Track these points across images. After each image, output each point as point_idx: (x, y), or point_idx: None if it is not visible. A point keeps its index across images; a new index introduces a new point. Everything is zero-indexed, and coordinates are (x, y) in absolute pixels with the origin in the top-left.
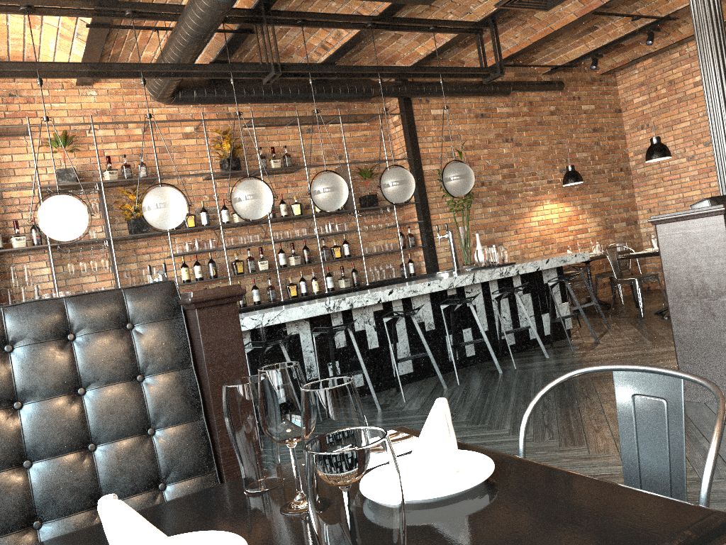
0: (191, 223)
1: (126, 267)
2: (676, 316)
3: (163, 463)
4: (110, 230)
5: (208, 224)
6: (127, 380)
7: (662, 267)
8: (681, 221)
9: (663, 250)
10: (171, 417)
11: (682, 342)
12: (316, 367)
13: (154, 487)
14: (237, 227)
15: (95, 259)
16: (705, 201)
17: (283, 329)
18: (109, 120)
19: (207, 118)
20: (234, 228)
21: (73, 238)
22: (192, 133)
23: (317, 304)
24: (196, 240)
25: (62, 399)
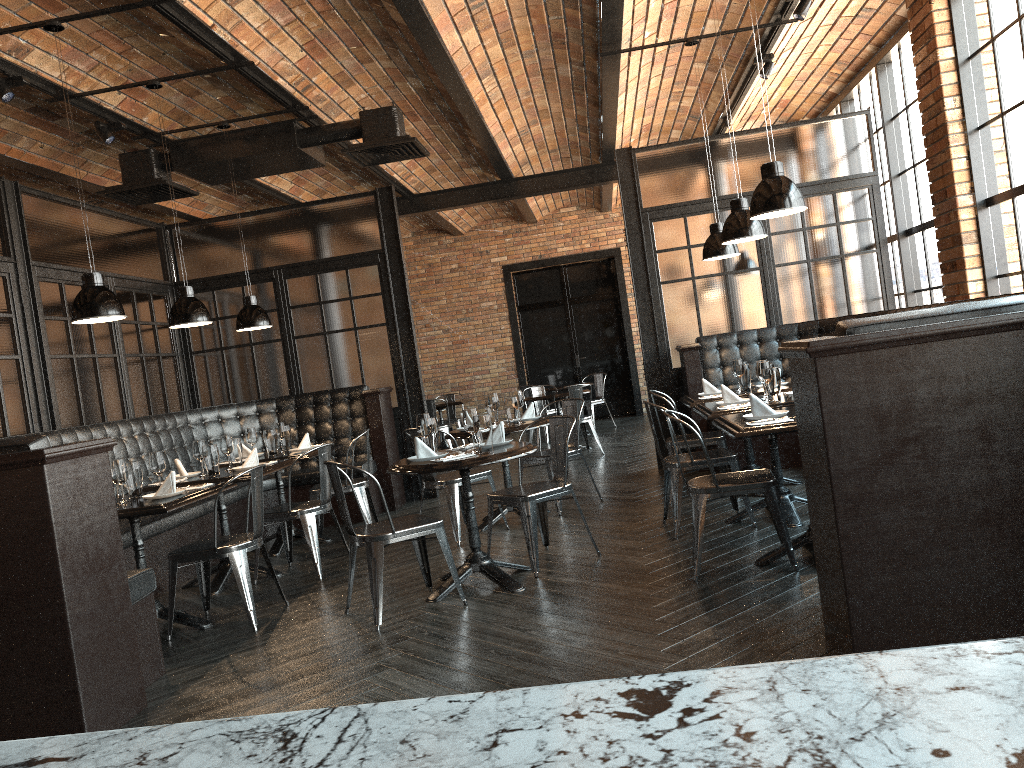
0: None
1: None
2: (75, 611)
3: None
4: None
5: None
6: None
7: (56, 533)
8: (73, 459)
9: (55, 505)
10: None
11: (83, 651)
12: None
13: None
14: None
15: None
16: (47, 439)
17: None
18: None
19: None
20: None
21: None
22: None
23: None
24: None
25: None
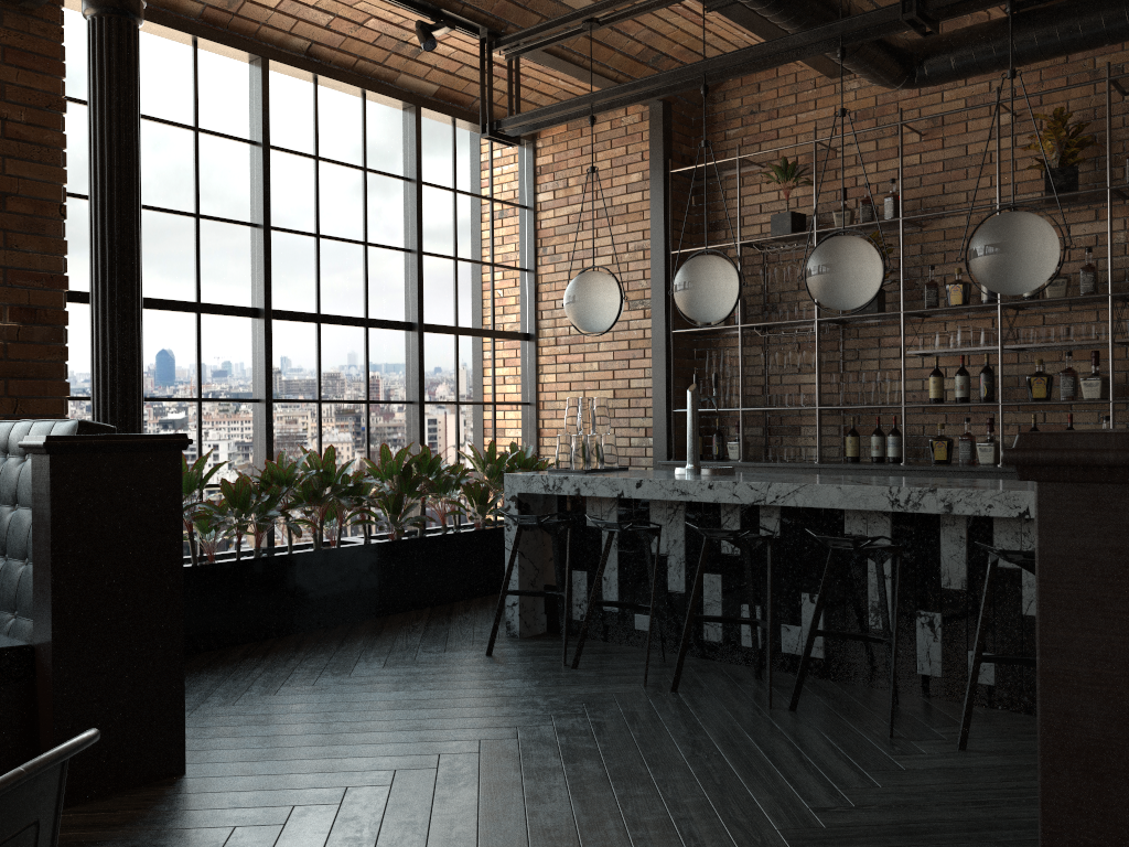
0: (956, 299)
1: (862, 365)
2: None
3: (17, 594)
4: (815, 307)
5: (988, 301)
6: (30, 508)
7: None
8: None
9: None
10: (31, 554)
11: None
12: (890, 611)
13: (12, 612)
14: (1071, 306)
15: (793, 350)
16: None
17: (837, 520)
18: (871, 126)
19: (1045, 90)
20: (1065, 309)
21: (594, 329)
22: (1008, 126)
23: (871, 488)
24: (957, 330)
25: (5, 509)
